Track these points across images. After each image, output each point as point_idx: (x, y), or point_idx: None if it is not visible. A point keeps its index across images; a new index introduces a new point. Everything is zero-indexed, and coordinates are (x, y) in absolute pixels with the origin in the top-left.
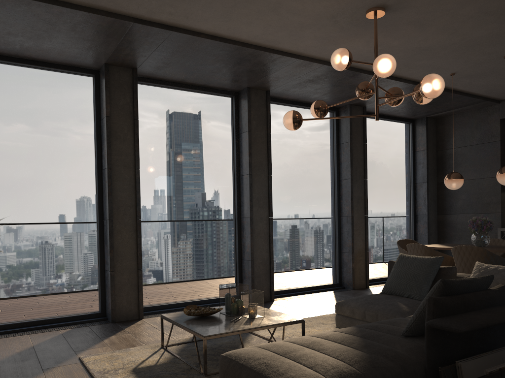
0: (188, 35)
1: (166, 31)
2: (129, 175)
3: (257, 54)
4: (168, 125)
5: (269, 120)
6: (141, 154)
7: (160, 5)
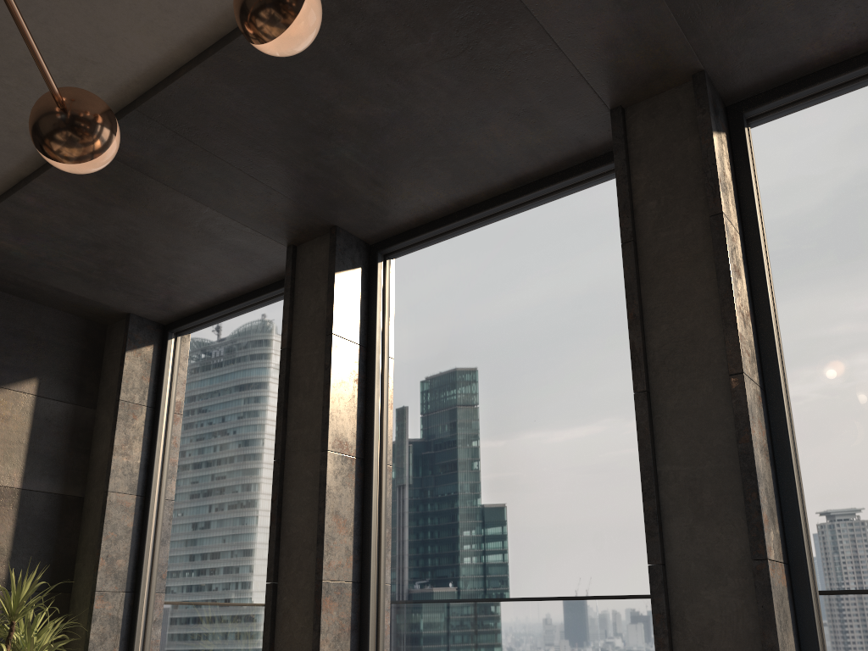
0: (164, 94)
1: (136, 118)
2: (314, 469)
3: (341, 5)
4: (446, 323)
5: (710, 168)
6: (387, 414)
7: (25, 79)
